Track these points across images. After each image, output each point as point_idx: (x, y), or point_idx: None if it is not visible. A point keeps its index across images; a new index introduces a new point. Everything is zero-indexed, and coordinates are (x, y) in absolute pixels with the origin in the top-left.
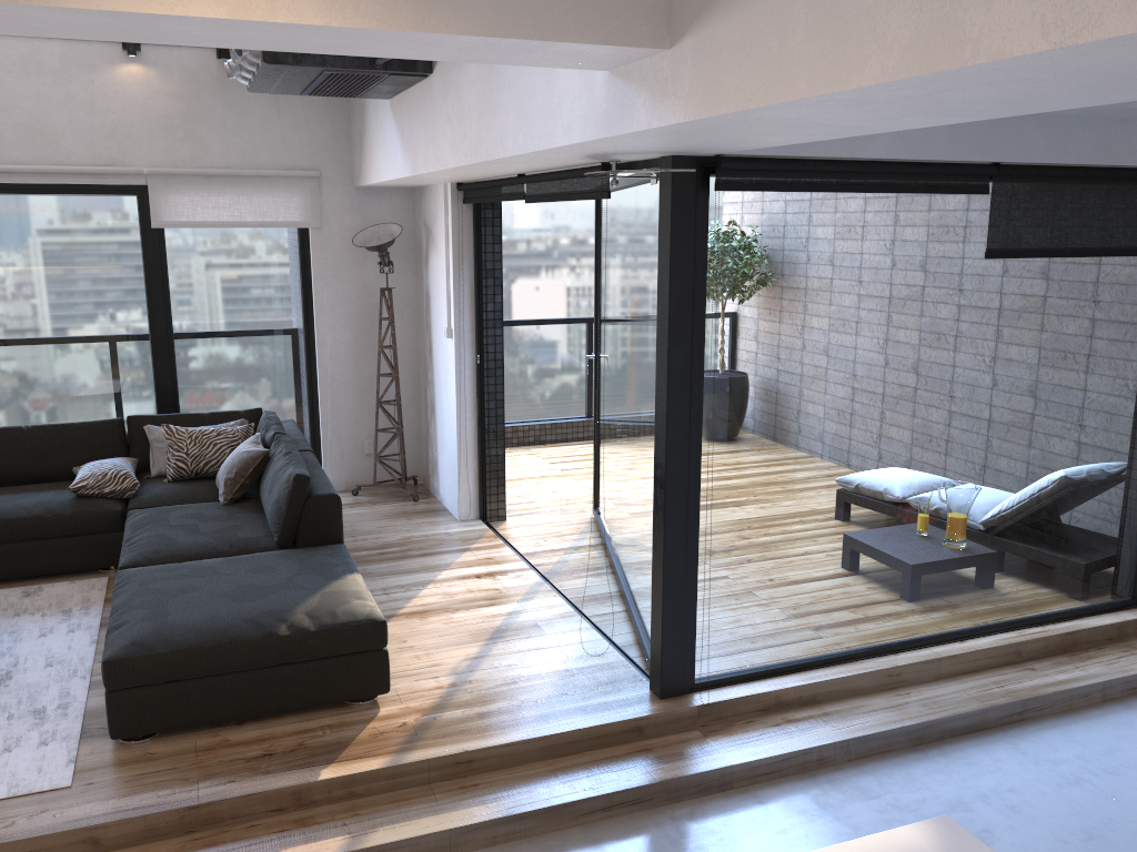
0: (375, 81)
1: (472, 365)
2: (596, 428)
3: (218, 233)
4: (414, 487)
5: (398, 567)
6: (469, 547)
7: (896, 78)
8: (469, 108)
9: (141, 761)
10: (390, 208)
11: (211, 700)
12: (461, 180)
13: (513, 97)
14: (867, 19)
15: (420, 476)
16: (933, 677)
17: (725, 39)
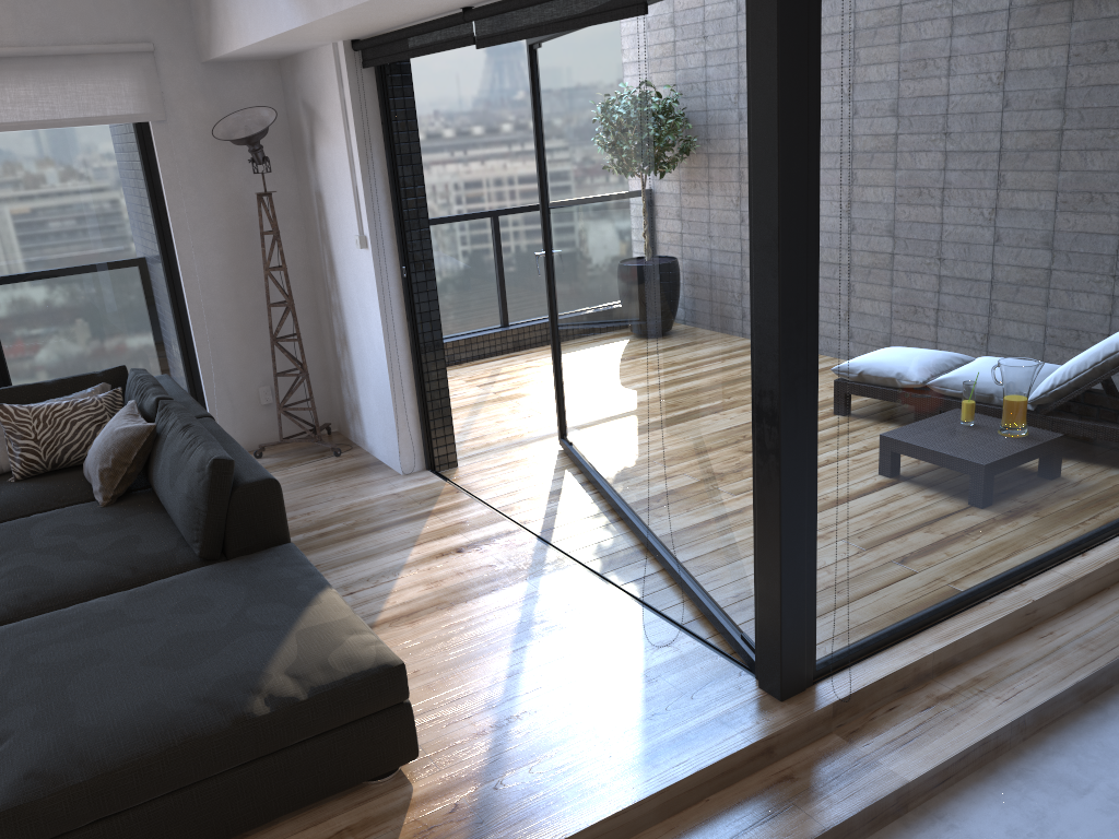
0: None
1: (397, 280)
2: (555, 342)
3: (24, 138)
4: (329, 438)
5: (351, 551)
6: (430, 510)
7: None
8: None
9: None
10: (252, 87)
11: (167, 832)
12: (364, 32)
13: None
14: None
15: (333, 423)
16: (1067, 605)
17: None
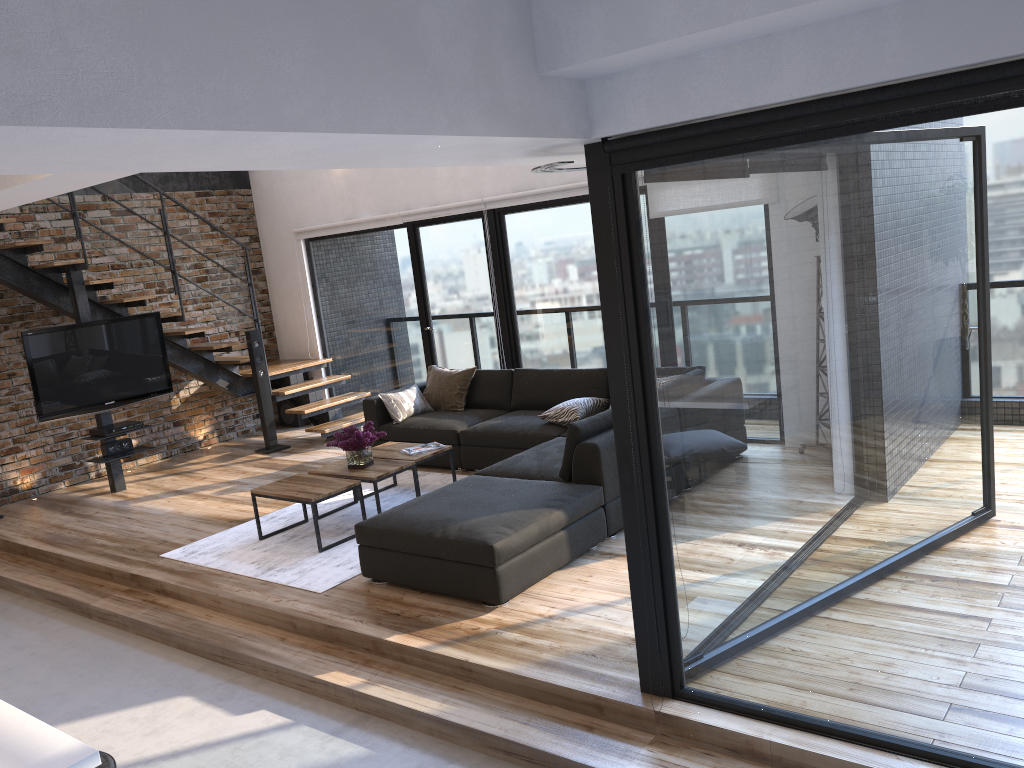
0: None
1: None
2: None
3: None
4: None
5: None
6: None
7: None
8: None
9: (358, 593)
10: None
11: (401, 569)
12: None
13: None
14: None
15: None
16: None
17: None
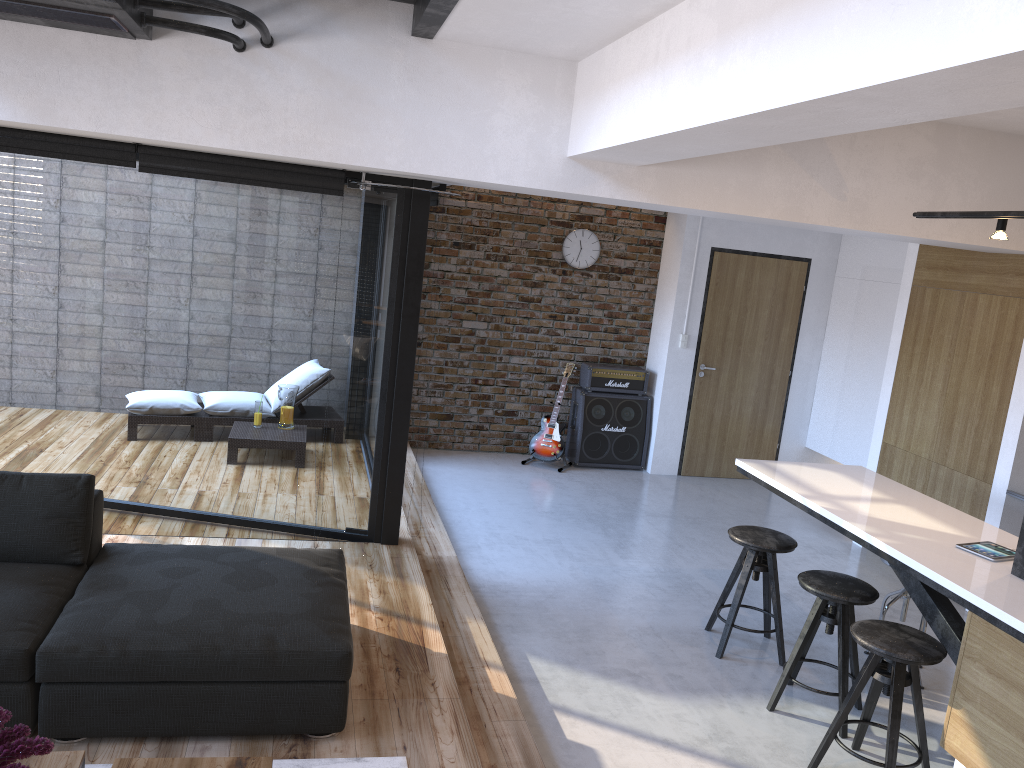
0: (70, 22)
1: None
2: None
3: None
4: None
5: None
6: None
7: (777, 219)
8: (283, 107)
9: (376, 724)
10: None
11: None
12: None
13: (404, 129)
14: (766, 196)
15: None
16: None
17: (683, 176)
